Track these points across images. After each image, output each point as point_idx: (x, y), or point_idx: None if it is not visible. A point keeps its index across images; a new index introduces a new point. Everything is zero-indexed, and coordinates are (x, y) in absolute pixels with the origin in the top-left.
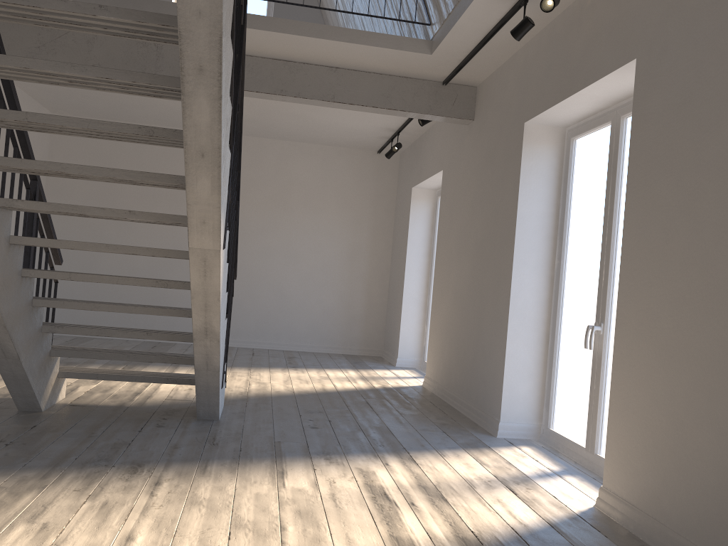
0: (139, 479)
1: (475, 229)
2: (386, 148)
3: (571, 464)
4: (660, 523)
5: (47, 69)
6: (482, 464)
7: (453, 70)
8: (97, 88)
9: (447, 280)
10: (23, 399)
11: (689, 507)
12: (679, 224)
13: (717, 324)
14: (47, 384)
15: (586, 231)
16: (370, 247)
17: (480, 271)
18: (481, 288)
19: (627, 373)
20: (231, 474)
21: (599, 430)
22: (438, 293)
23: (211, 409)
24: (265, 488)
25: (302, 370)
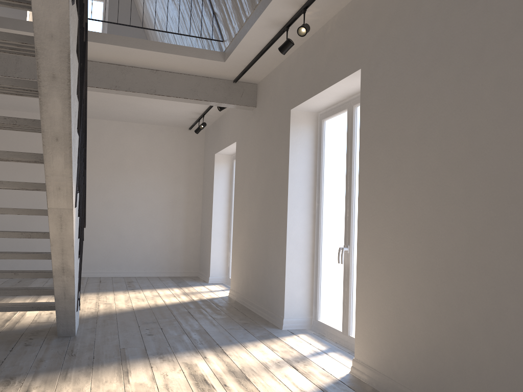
0: (12, 389)
1: (260, 183)
2: (195, 126)
3: (333, 344)
4: (392, 380)
5: None
6: (273, 350)
7: (240, 72)
8: None
9: (243, 219)
10: None
11: (409, 367)
12: (393, 178)
13: (420, 244)
14: None
15: (335, 183)
16: (186, 197)
17: (266, 213)
18: (267, 225)
19: (366, 279)
20: (87, 377)
21: (350, 319)
22: (236, 229)
23: (69, 328)
24: (114, 386)
25: (139, 291)
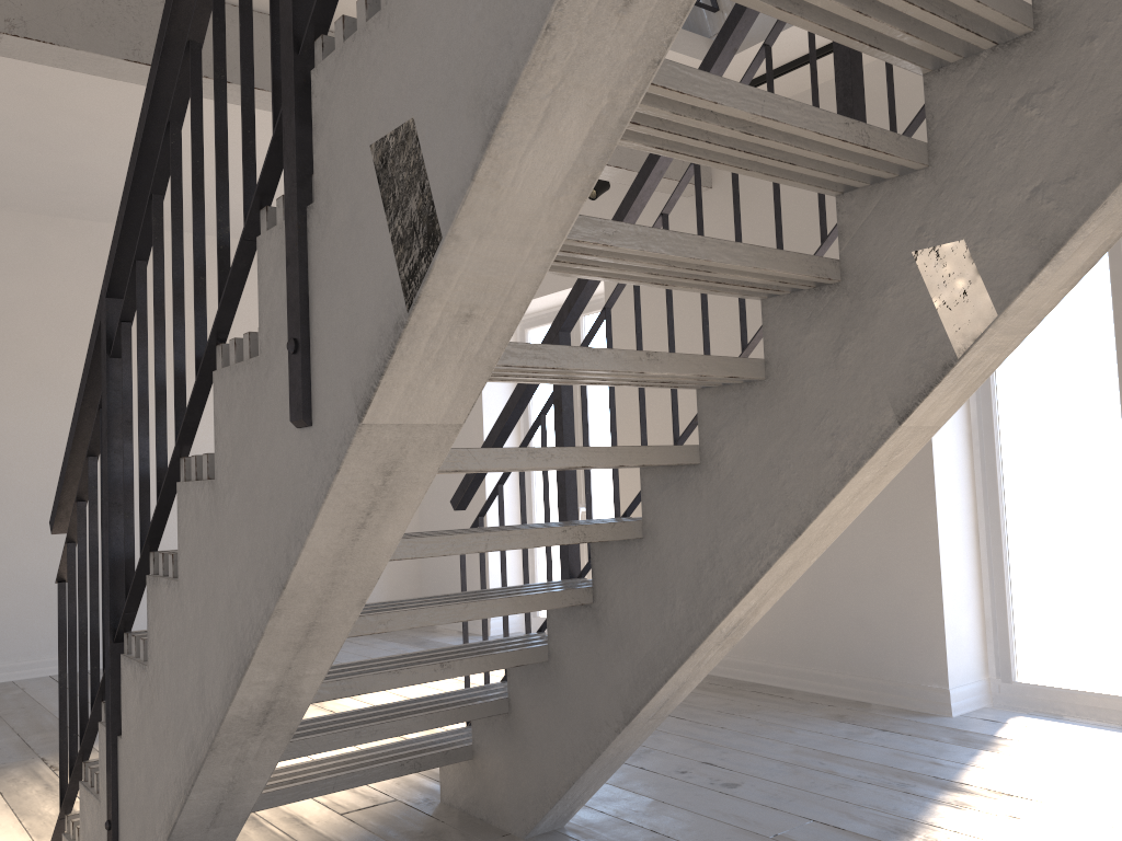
0: None
1: None
2: None
3: None
4: None
5: None
6: (1083, 769)
7: None
8: (778, 6)
9: None
10: None
11: None
12: None
13: None
14: None
15: (1058, 354)
16: None
17: None
18: None
19: None
20: None
21: None
22: (638, 491)
23: (571, 808)
24: None
25: None
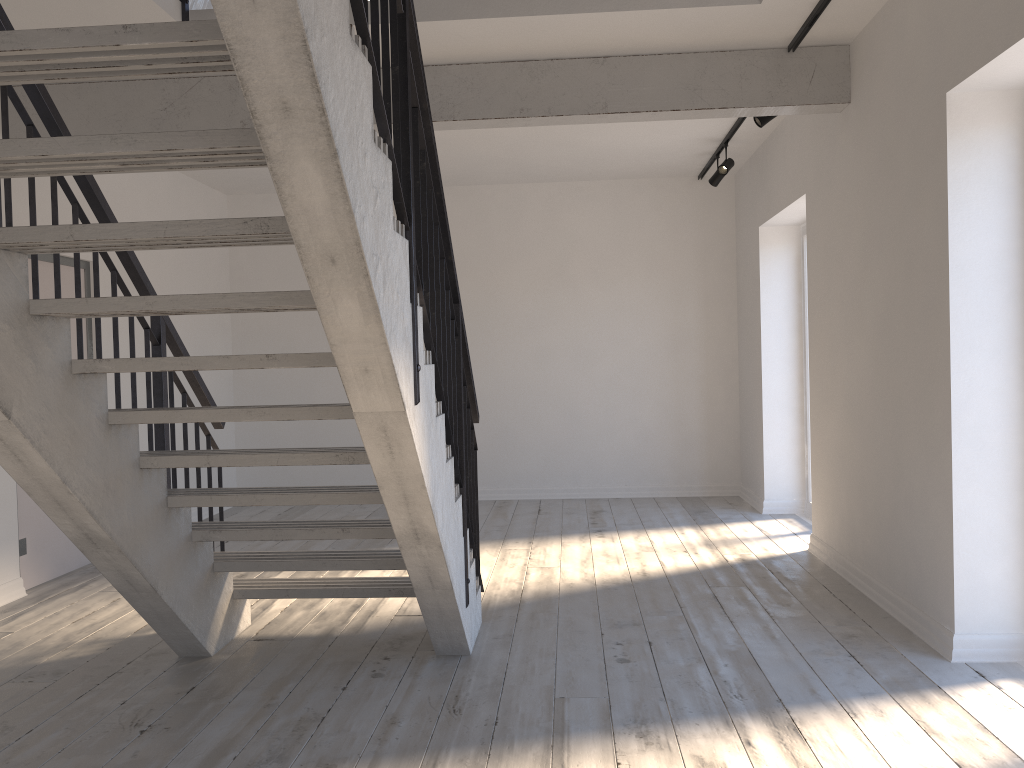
0: None
1: (872, 290)
2: (710, 169)
3: None
4: None
5: (76, 151)
6: (929, 733)
7: (803, 23)
8: (170, 167)
9: (832, 378)
10: (181, 642)
11: None
12: None
13: None
14: (214, 615)
15: None
16: (702, 328)
17: (890, 364)
18: (894, 394)
19: None
20: None
21: None
22: (818, 399)
23: (454, 641)
24: None
25: (612, 535)
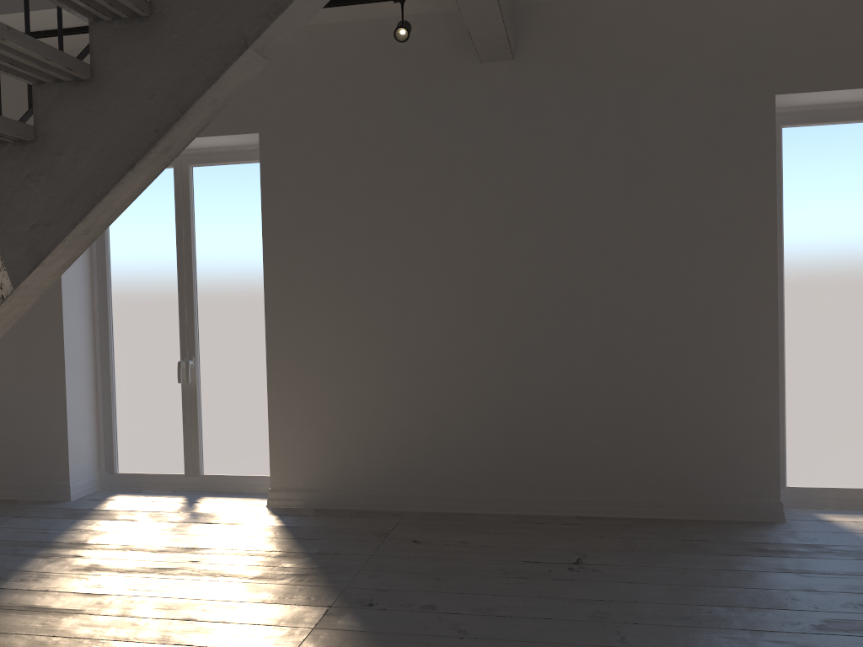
0: None
1: None
2: None
3: (178, 493)
4: (344, 491)
5: None
6: (135, 520)
7: None
8: None
9: None
10: None
11: (370, 469)
12: (332, 276)
13: (380, 345)
14: None
15: (147, 270)
16: None
17: None
18: None
19: (288, 393)
20: None
21: (202, 453)
22: None
23: None
24: (73, 620)
25: None
